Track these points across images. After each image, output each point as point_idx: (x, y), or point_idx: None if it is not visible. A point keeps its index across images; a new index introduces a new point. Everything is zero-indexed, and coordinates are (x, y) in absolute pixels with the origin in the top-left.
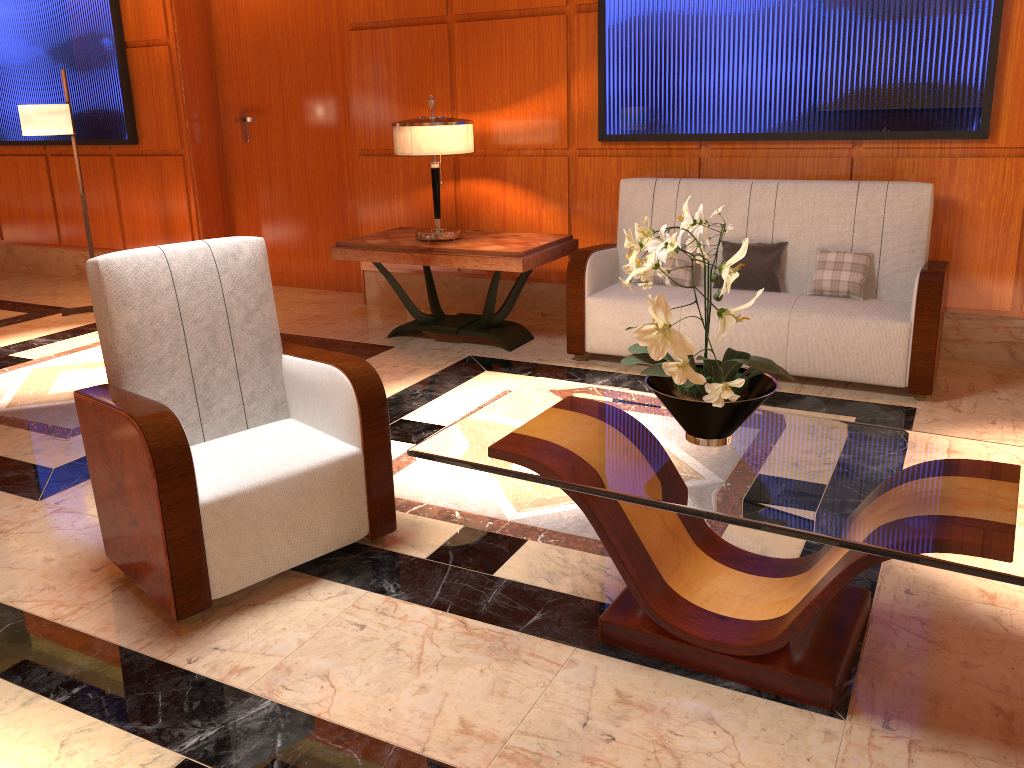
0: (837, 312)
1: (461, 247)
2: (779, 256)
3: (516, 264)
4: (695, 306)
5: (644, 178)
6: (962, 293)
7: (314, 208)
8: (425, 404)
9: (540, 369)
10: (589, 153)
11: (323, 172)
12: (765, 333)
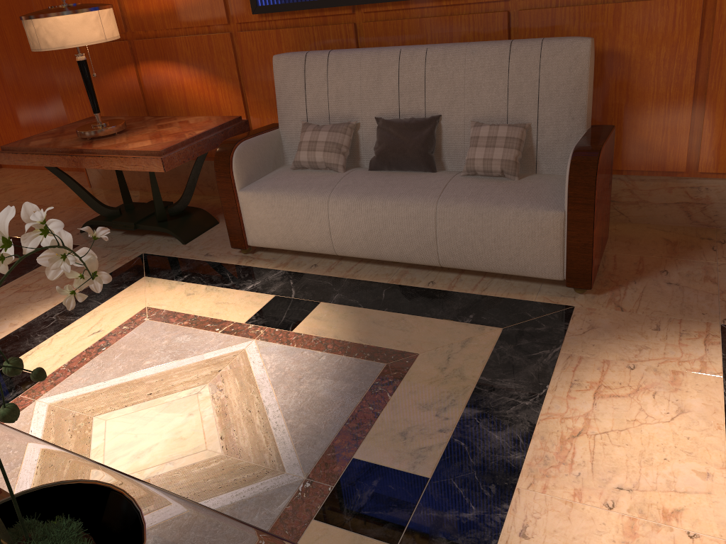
0: (486, 200)
1: (110, 146)
2: (432, 132)
3: (157, 164)
4: (342, 198)
5: (295, 52)
6: (634, 154)
7: (41, 96)
8: (48, 338)
9: (200, 270)
10: (250, 27)
11: (40, 61)
12: (413, 226)
